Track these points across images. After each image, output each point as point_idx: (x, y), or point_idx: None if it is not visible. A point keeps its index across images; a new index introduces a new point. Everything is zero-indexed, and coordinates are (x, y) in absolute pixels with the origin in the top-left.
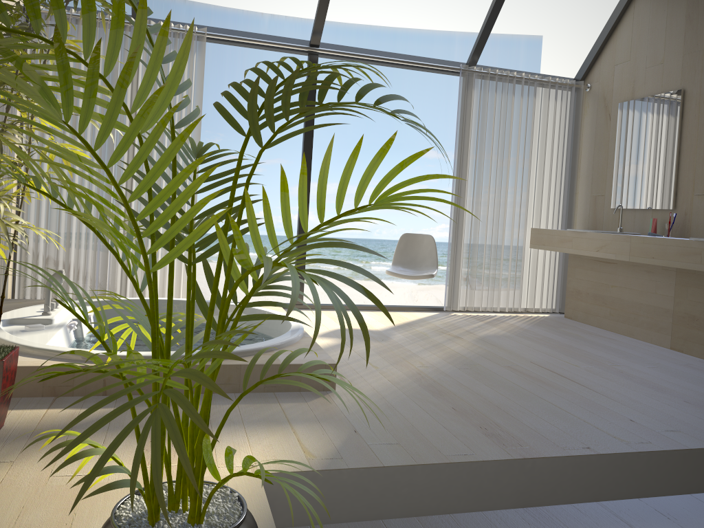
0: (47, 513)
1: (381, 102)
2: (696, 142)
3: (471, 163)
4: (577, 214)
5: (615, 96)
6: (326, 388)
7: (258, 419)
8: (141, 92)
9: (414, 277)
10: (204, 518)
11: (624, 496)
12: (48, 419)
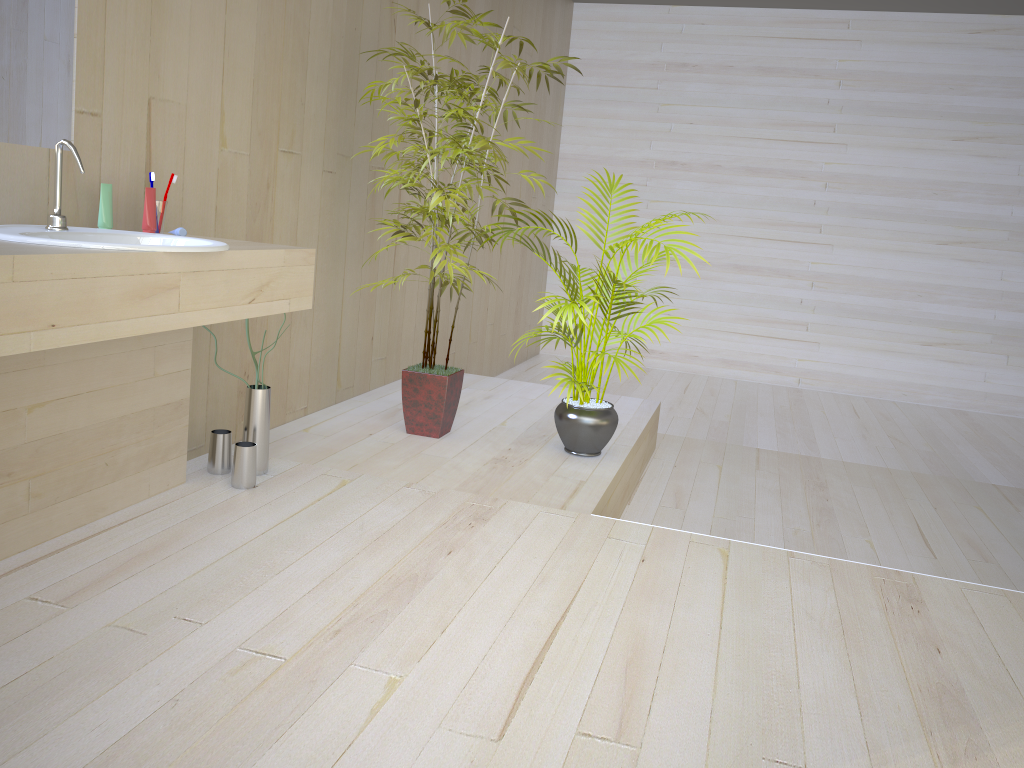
0: None
1: None
2: None
3: None
4: None
5: None
6: None
7: None
8: None
9: None
10: None
11: None
12: None
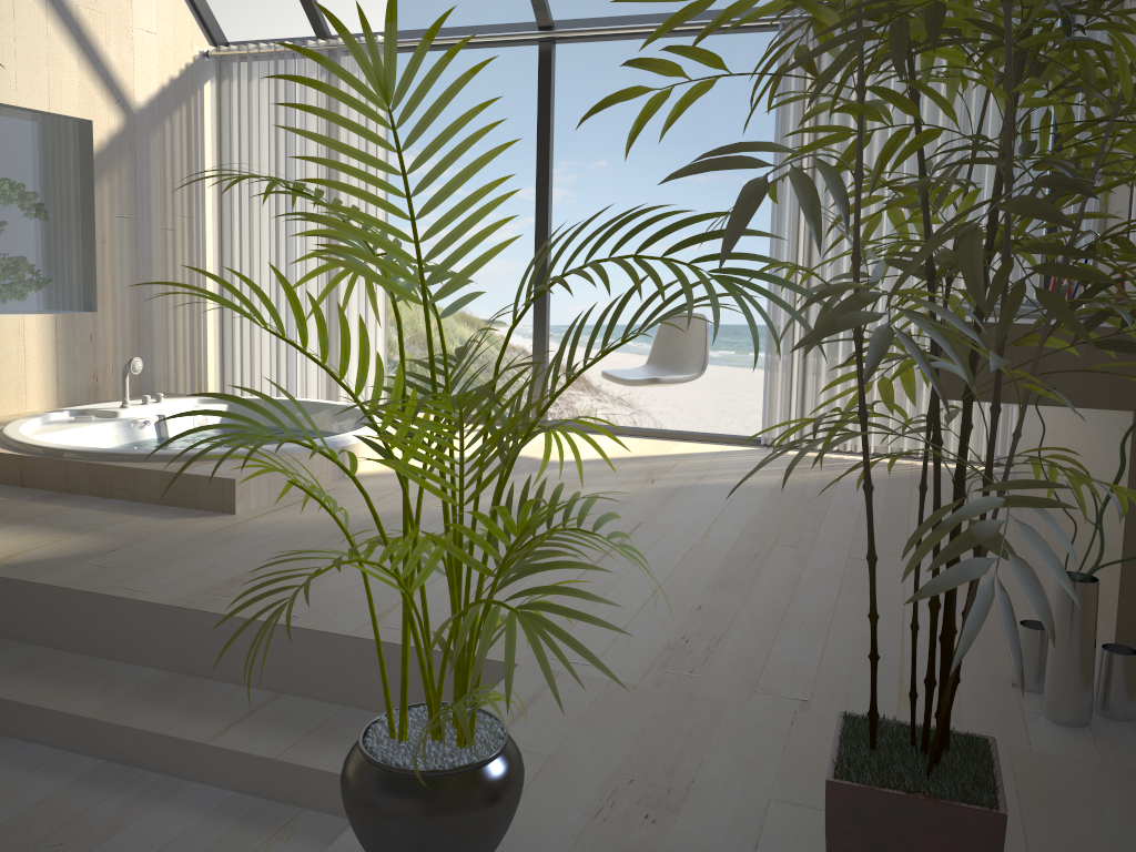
0: None
1: None
2: None
3: None
4: None
5: None
6: (225, 509)
7: (71, 525)
8: None
9: (631, 382)
10: None
11: (322, 696)
12: None
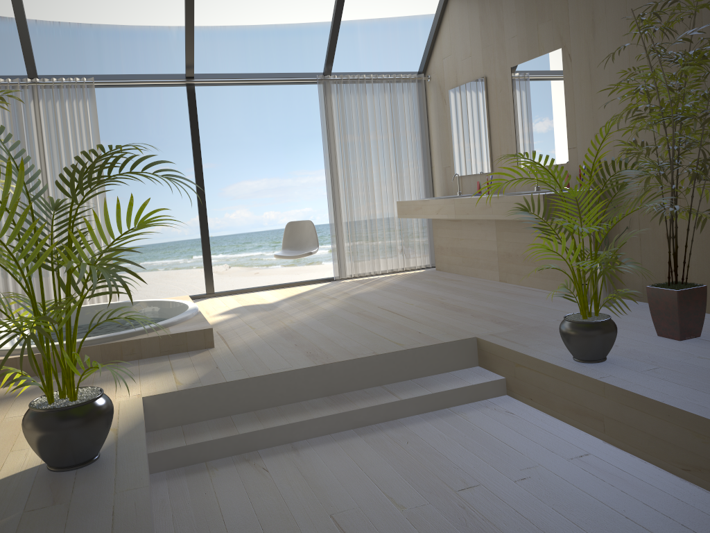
0: (3, 432)
1: (147, 168)
2: (497, 118)
3: (338, 156)
4: (436, 184)
5: (446, 84)
6: (207, 346)
7: (151, 371)
8: (5, 191)
9: (297, 256)
10: (78, 398)
11: (400, 379)
12: (1, 393)
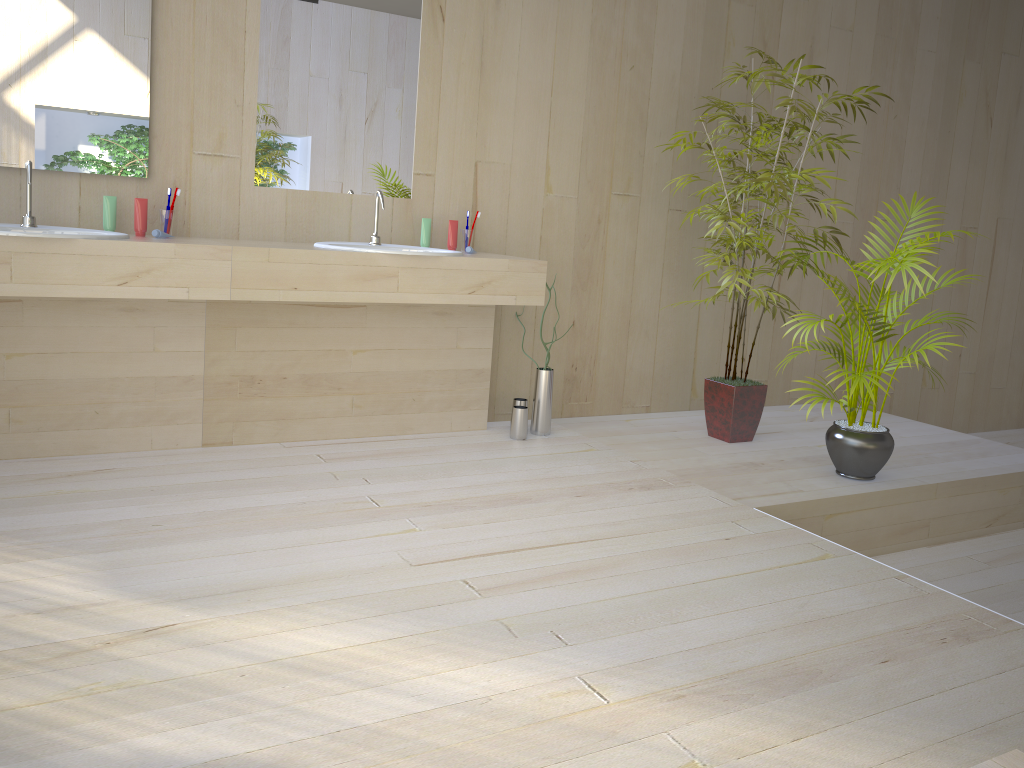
0: None
1: None
2: (192, 50)
3: None
4: None
5: None
6: None
7: None
8: None
9: None
10: None
11: None
12: None
